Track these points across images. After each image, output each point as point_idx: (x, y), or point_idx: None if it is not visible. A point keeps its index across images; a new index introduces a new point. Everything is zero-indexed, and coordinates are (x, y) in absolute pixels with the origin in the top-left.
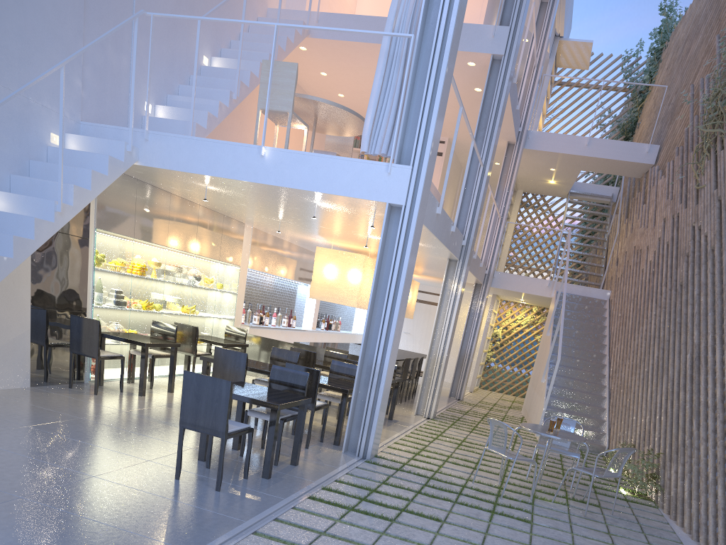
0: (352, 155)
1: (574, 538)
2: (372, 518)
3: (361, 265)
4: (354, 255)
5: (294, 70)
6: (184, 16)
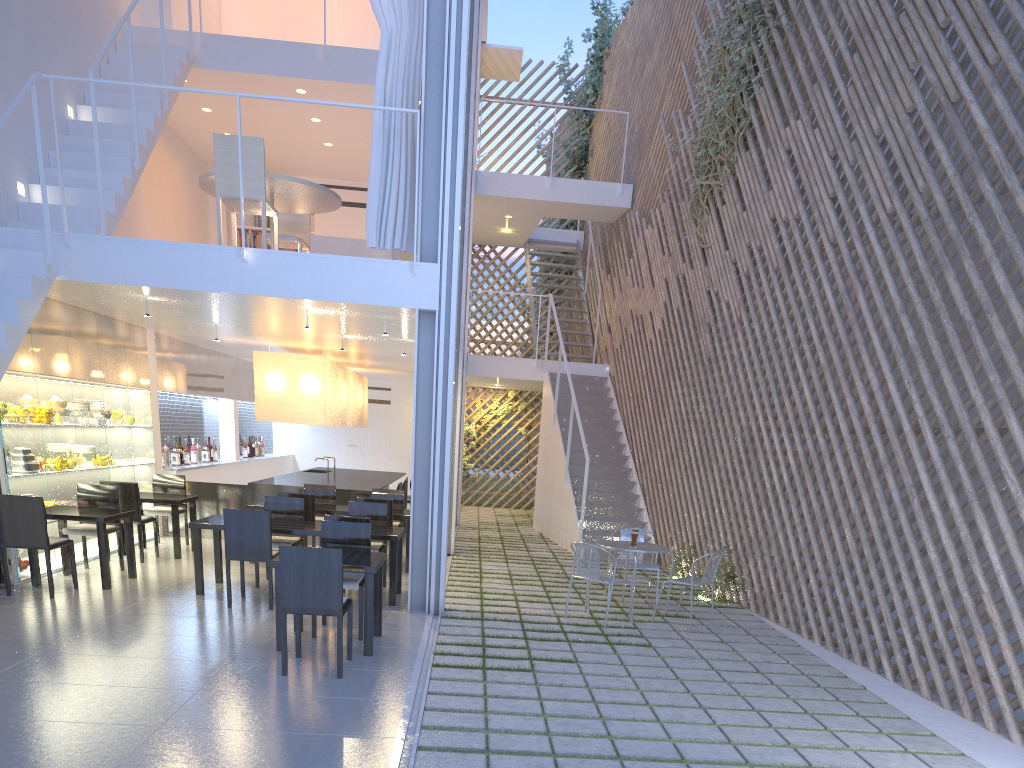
0: None
1: (699, 652)
2: (512, 672)
3: (321, 369)
4: (308, 357)
5: (260, 147)
6: (102, 81)
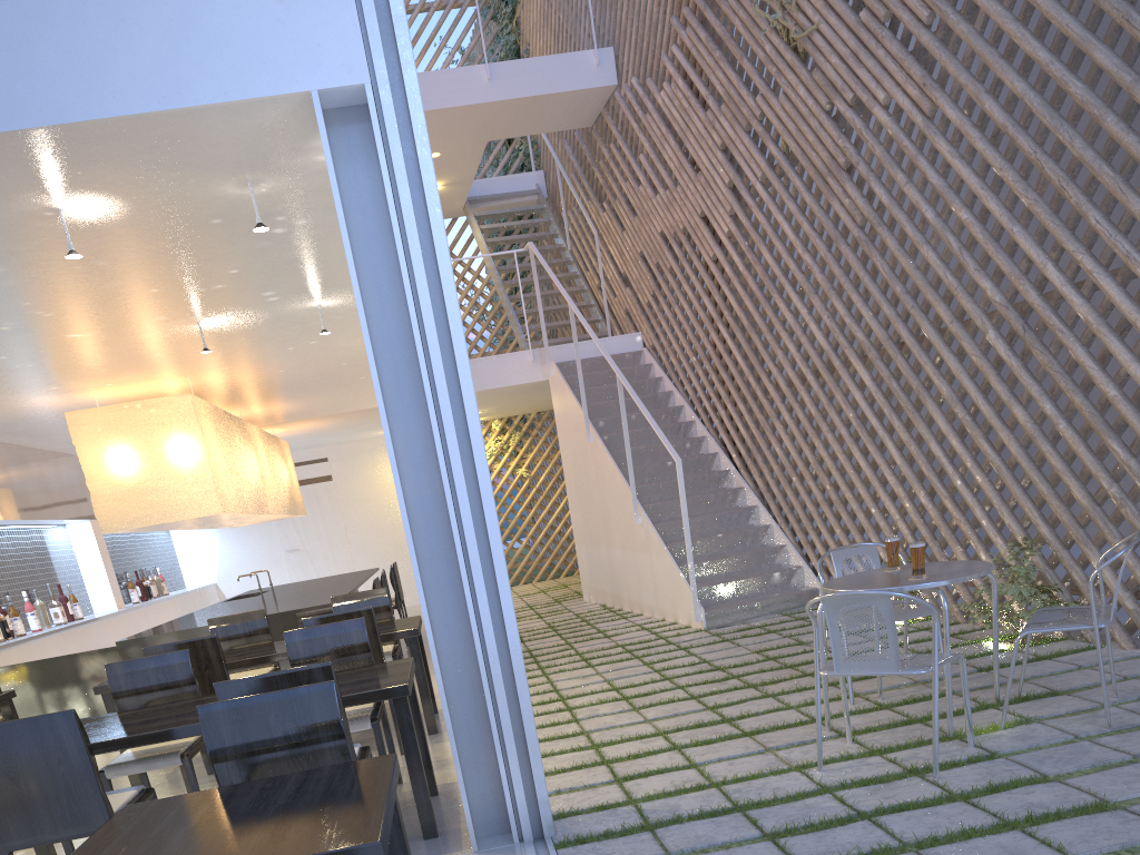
0: None
1: None
2: None
3: (191, 417)
4: (164, 401)
5: None
6: None
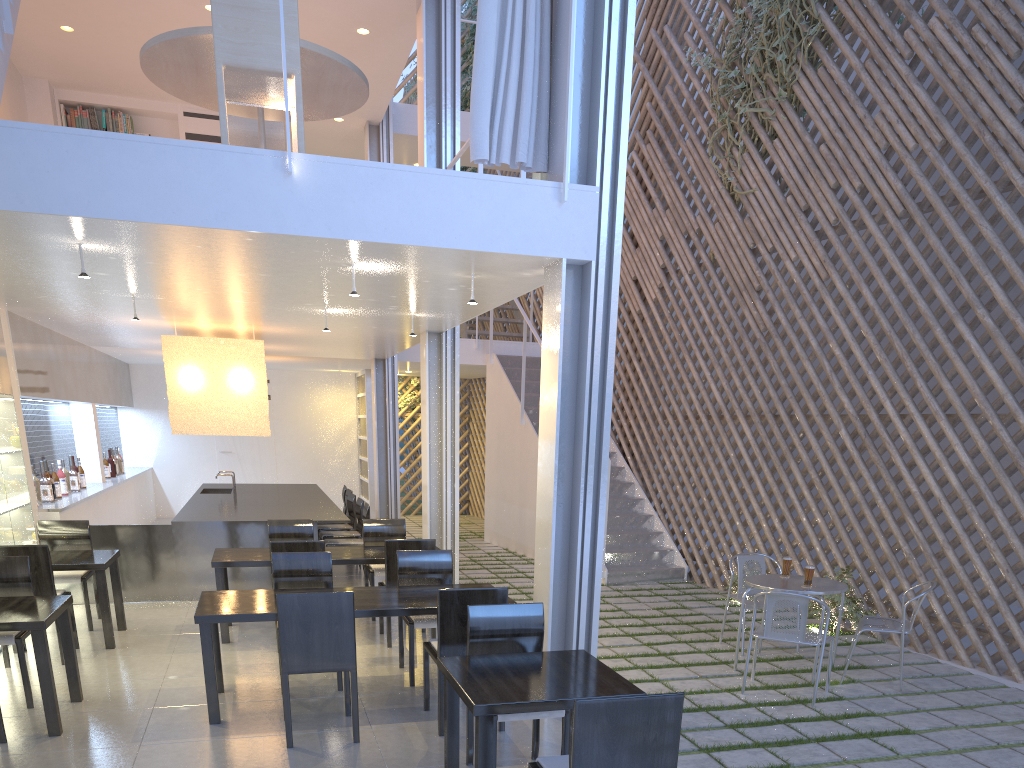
0: None
1: (980, 734)
2: None
3: (261, 359)
4: (243, 343)
5: None
6: None
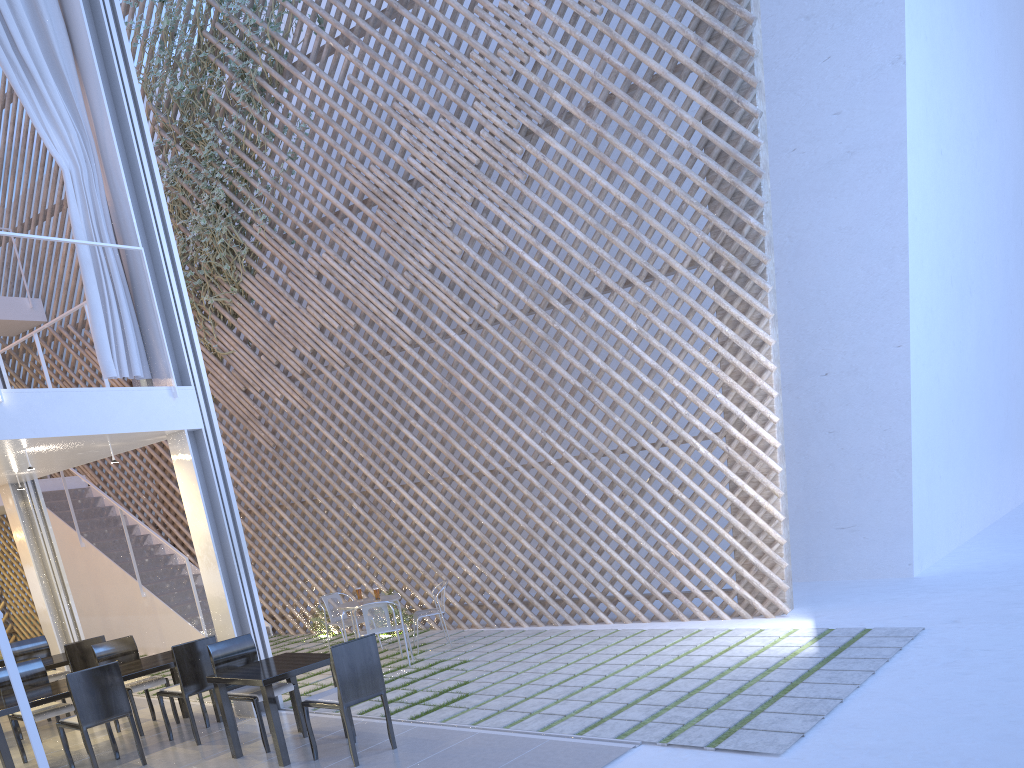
0: None
1: (501, 651)
2: (465, 699)
3: None
4: None
5: None
6: None
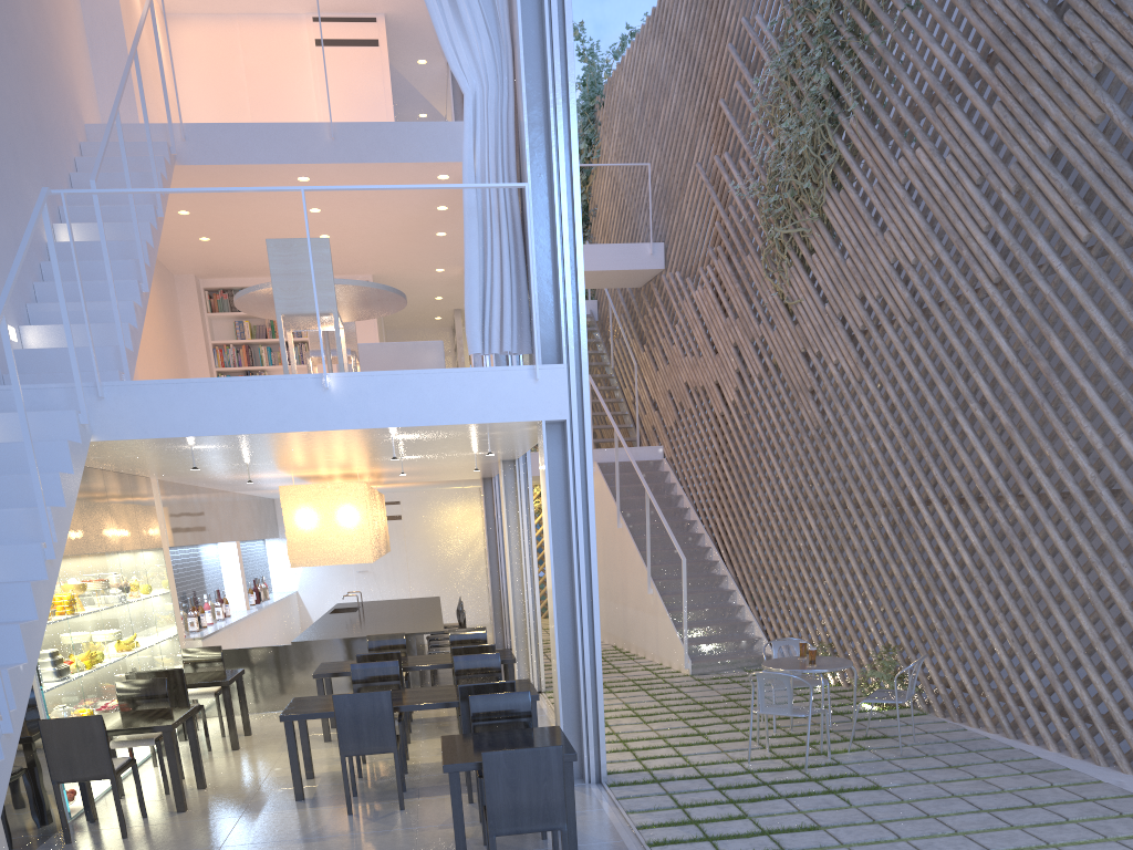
0: (220, 323)
1: (943, 787)
2: None
3: (362, 497)
4: (346, 485)
5: (326, 249)
6: (129, 190)
